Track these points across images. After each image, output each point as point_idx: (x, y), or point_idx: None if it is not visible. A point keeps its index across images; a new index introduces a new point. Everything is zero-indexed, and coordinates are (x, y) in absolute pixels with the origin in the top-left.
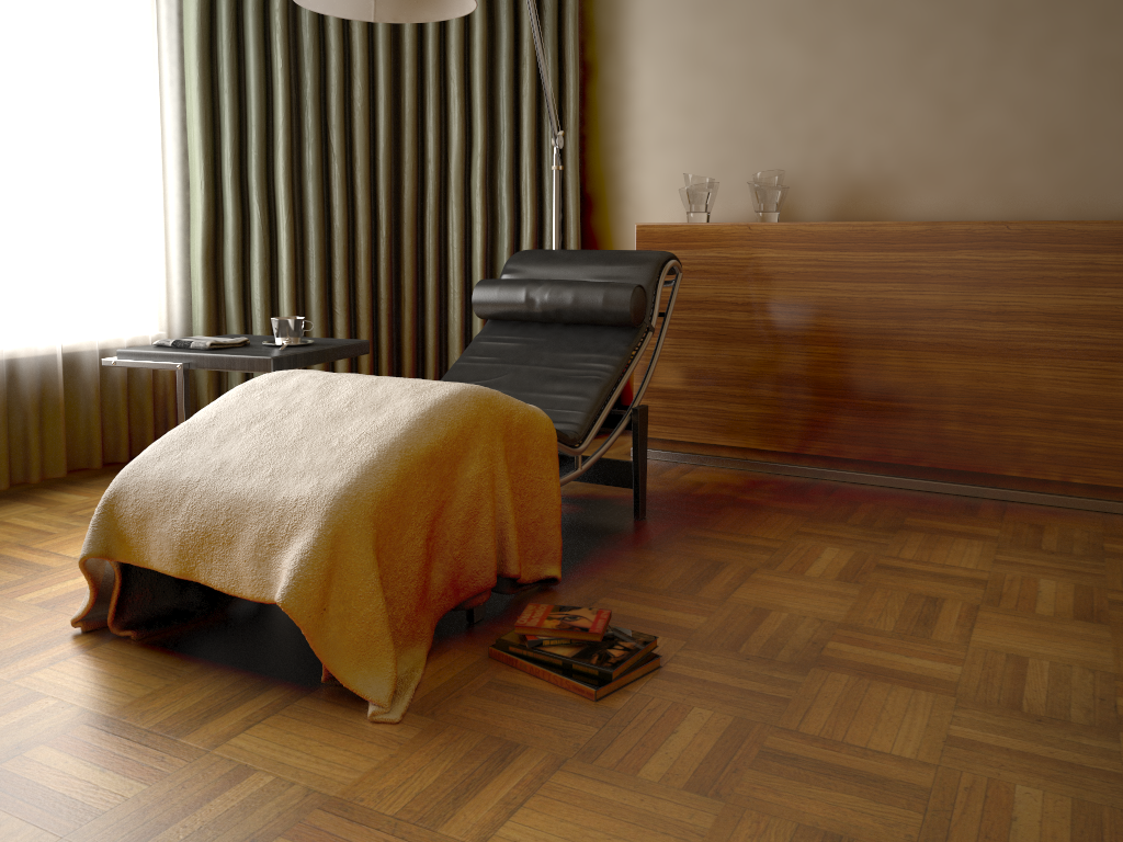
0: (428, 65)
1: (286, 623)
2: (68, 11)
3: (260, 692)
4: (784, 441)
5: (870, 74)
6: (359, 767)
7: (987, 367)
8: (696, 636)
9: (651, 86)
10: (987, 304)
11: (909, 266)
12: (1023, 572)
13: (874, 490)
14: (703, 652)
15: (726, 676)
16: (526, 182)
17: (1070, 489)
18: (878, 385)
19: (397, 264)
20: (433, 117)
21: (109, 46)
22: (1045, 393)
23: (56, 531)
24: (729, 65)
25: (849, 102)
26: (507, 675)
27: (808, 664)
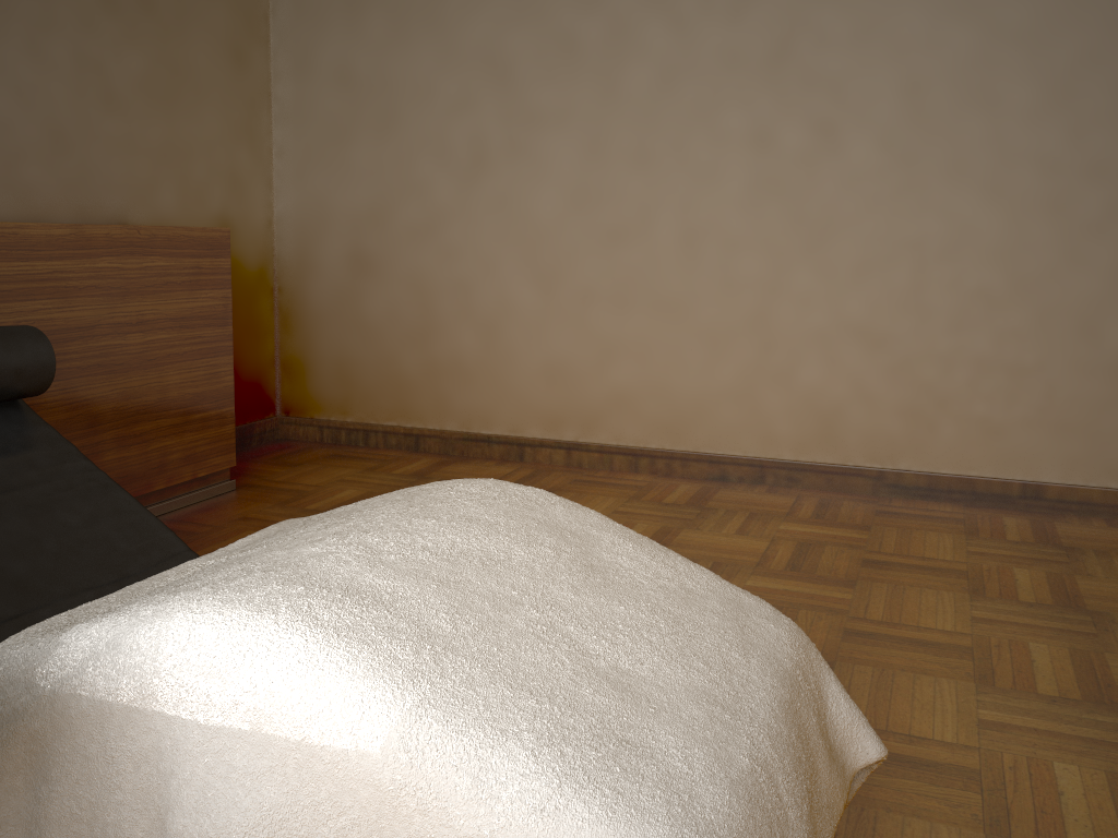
0: None
1: None
2: None
3: None
4: None
5: None
6: (925, 827)
7: (134, 383)
8: None
9: None
10: (129, 315)
11: (58, 278)
12: None
13: None
14: None
15: None
16: None
17: (192, 485)
18: None
19: None
20: None
21: None
22: (177, 397)
23: None
24: None
25: None
26: None
27: None
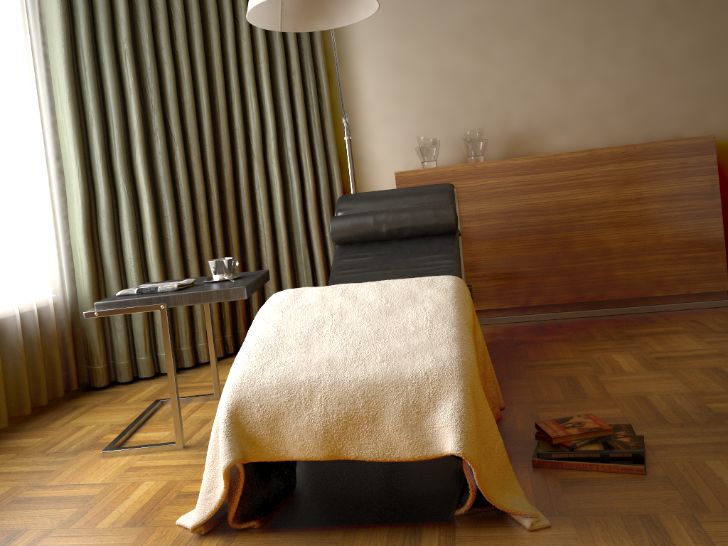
0: (231, 76)
1: (355, 484)
2: None
3: (418, 536)
4: (515, 300)
5: (515, 67)
6: None
7: (634, 233)
8: (631, 420)
9: (372, 84)
10: (629, 195)
11: (580, 178)
12: None
13: (581, 320)
14: (652, 428)
15: (689, 438)
16: (305, 153)
17: (690, 298)
18: (571, 254)
19: (223, 220)
20: (239, 113)
21: (3, 67)
22: (670, 243)
23: (52, 468)
24: (424, 67)
25: (505, 85)
26: (564, 475)
27: (719, 419)
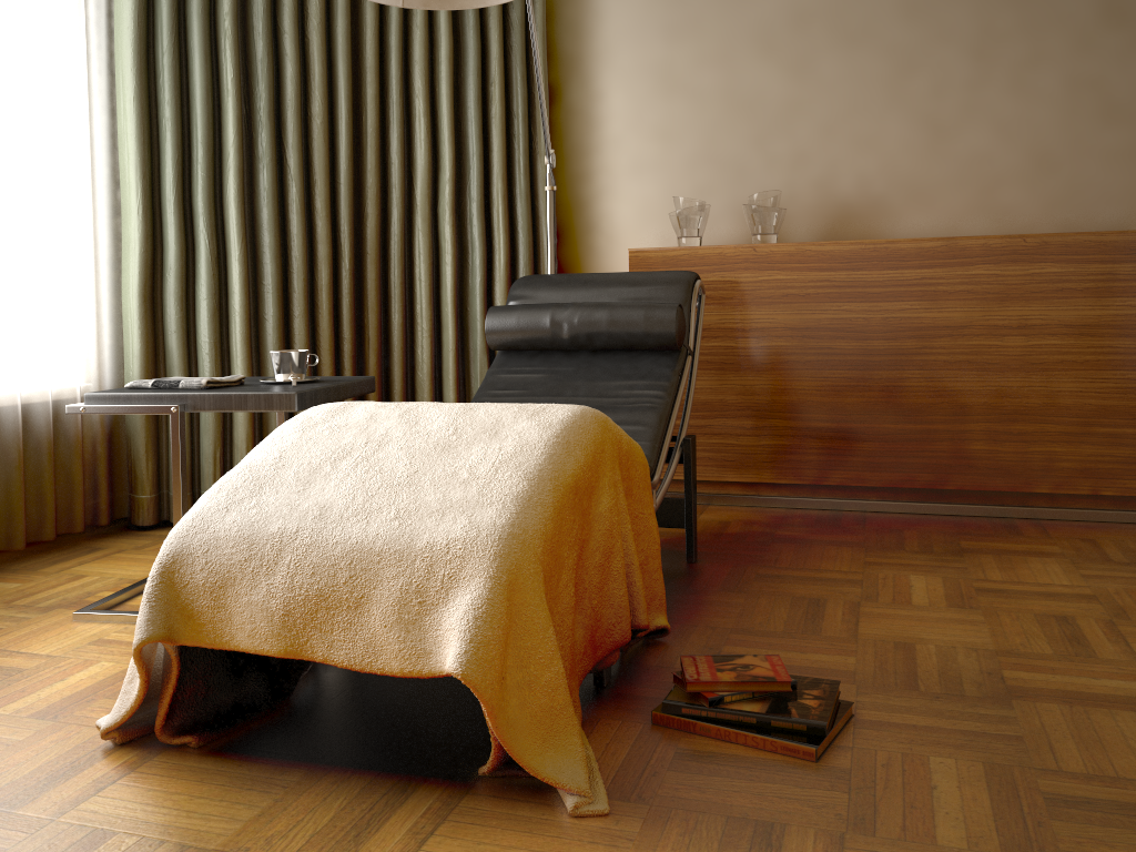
0: (391, 81)
1: (377, 708)
2: None
3: (405, 795)
4: (801, 472)
5: (853, 95)
6: None
7: (1011, 383)
8: (861, 678)
9: (622, 109)
10: (1008, 318)
11: (926, 284)
12: (1120, 585)
13: (903, 517)
14: (884, 695)
15: (932, 719)
16: (499, 209)
17: (1099, 502)
18: (899, 407)
19: (359, 301)
20: (398, 138)
21: (33, 44)
22: (1071, 405)
23: (2, 625)
24: (706, 87)
25: (833, 124)
26: (690, 743)
27: (1005, 697)
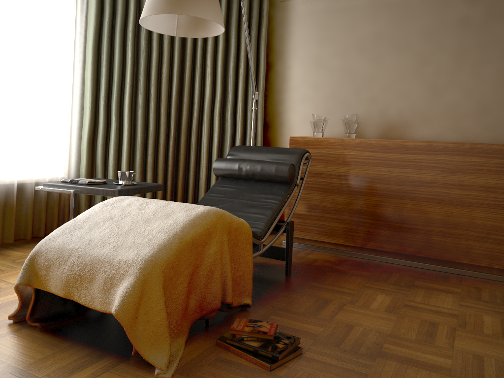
0: (197, 59)
1: (115, 322)
2: (34, 26)
3: (100, 359)
4: (356, 241)
5: (398, 73)
6: None
7: (453, 210)
8: (319, 338)
9: (298, 74)
10: (453, 180)
11: (417, 161)
12: (475, 311)
13: (398, 267)
14: (322, 347)
15: (335, 360)
16: (239, 114)
17: (492, 270)
18: (401, 216)
19: (177, 149)
20: (198, 83)
21: (51, 43)
22: (480, 224)
23: (5, 269)
24: (334, 66)
25: (388, 85)
26: (225, 355)
27: (375, 355)
